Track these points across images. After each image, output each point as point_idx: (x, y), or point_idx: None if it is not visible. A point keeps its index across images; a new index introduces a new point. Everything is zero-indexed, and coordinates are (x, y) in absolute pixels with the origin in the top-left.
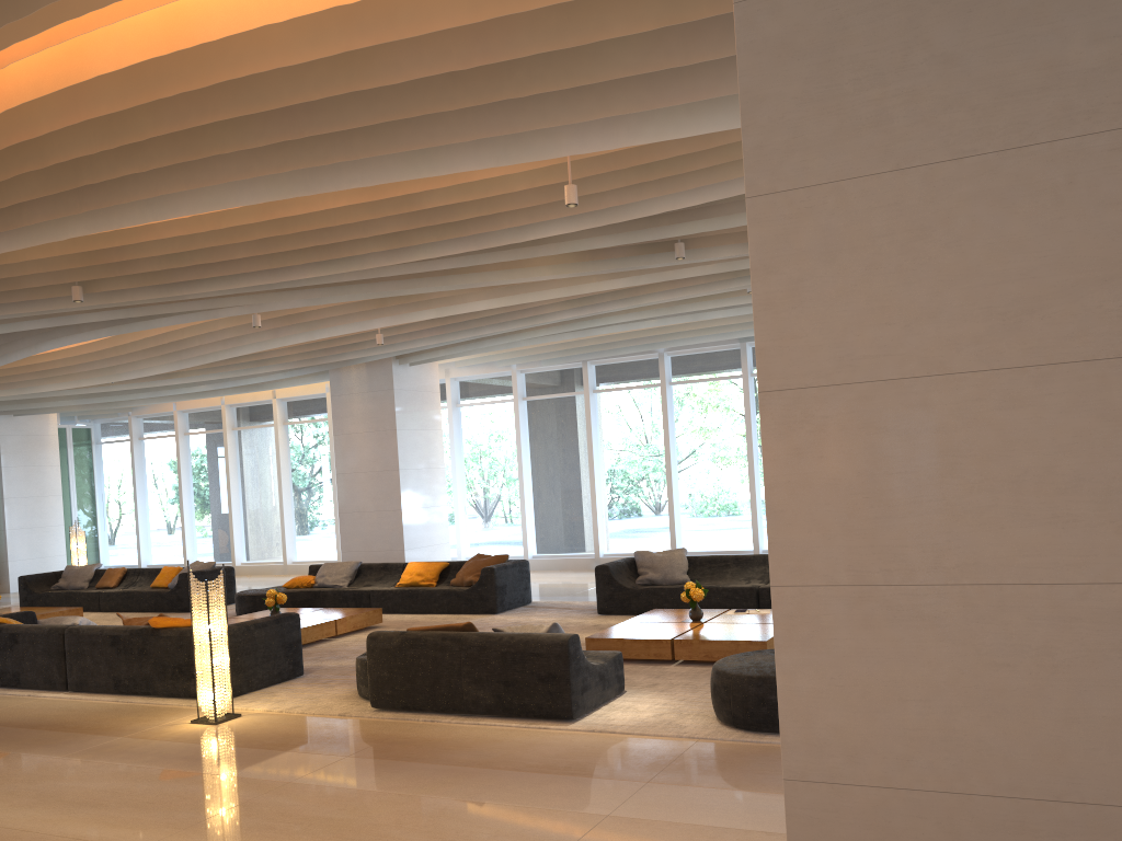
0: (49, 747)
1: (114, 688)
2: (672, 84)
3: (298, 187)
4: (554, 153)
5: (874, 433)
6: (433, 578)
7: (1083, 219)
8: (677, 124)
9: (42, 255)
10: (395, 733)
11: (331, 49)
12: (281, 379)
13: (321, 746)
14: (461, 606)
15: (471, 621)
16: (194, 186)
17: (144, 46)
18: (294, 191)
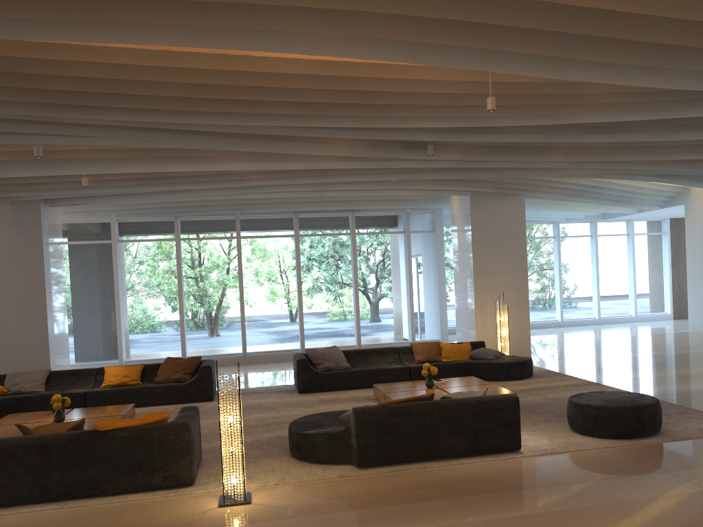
0: None
1: (40, 497)
2: (662, 54)
3: (404, 56)
4: (573, 77)
5: None
6: (138, 378)
7: None
8: (636, 77)
9: None
10: (424, 479)
11: None
12: None
13: (402, 497)
14: (181, 397)
15: (208, 407)
16: (340, 32)
17: None
18: (401, 57)
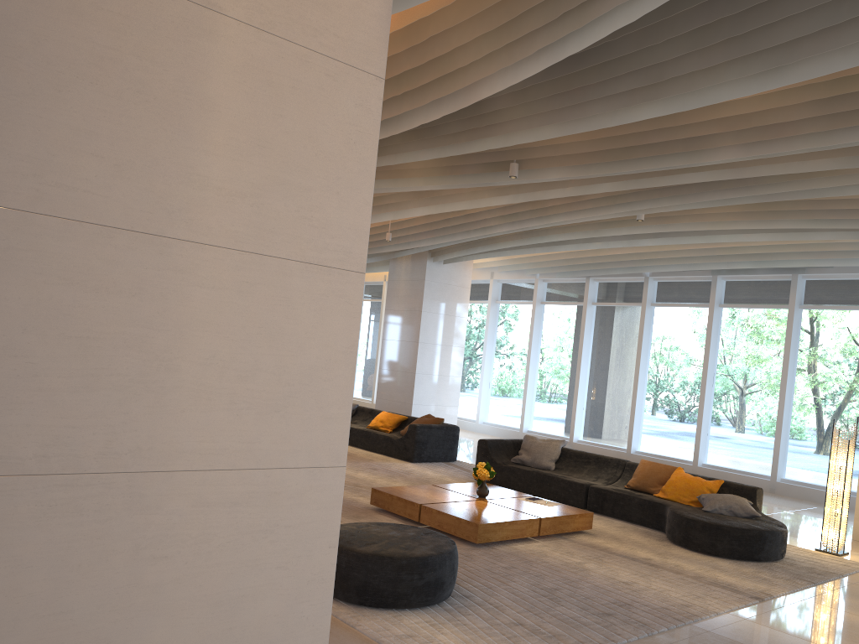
0: None
1: None
2: None
3: None
4: None
5: None
6: (390, 426)
7: None
8: None
9: None
10: None
11: None
12: (372, 265)
13: None
14: (392, 451)
15: (384, 463)
16: None
17: None
18: None
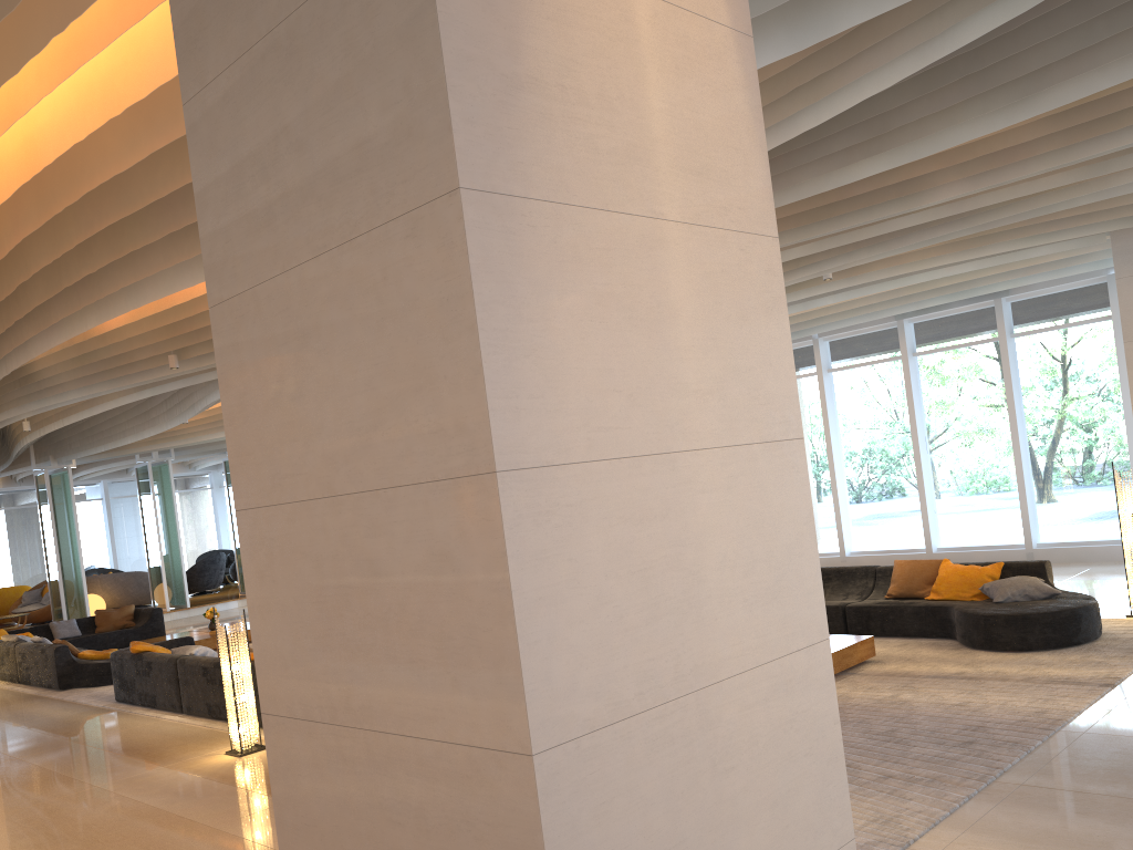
0: (106, 774)
1: (208, 713)
2: None
3: None
4: None
5: (300, 558)
6: None
7: (396, 320)
8: None
9: (136, 332)
10: None
11: (143, 153)
12: None
13: None
14: None
15: None
16: (139, 278)
17: (18, 175)
18: None
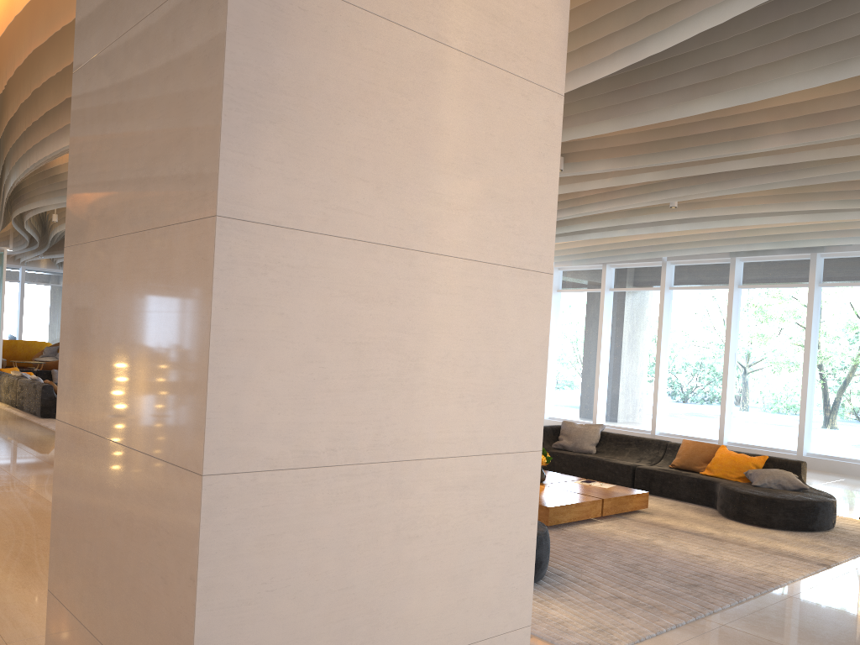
0: (38, 479)
1: None
2: None
3: None
4: None
5: (93, 289)
6: None
7: (175, 77)
8: None
9: None
10: None
11: None
12: None
13: None
14: None
15: None
16: None
17: None
18: None
